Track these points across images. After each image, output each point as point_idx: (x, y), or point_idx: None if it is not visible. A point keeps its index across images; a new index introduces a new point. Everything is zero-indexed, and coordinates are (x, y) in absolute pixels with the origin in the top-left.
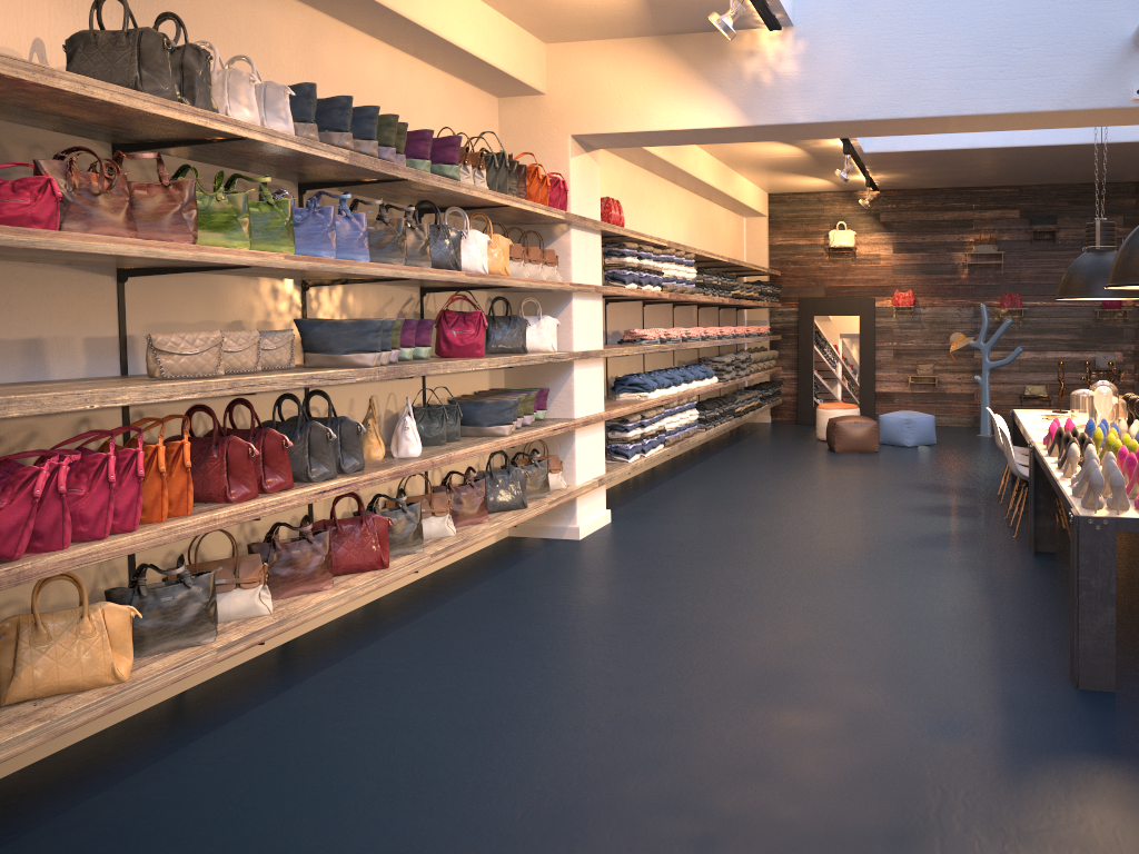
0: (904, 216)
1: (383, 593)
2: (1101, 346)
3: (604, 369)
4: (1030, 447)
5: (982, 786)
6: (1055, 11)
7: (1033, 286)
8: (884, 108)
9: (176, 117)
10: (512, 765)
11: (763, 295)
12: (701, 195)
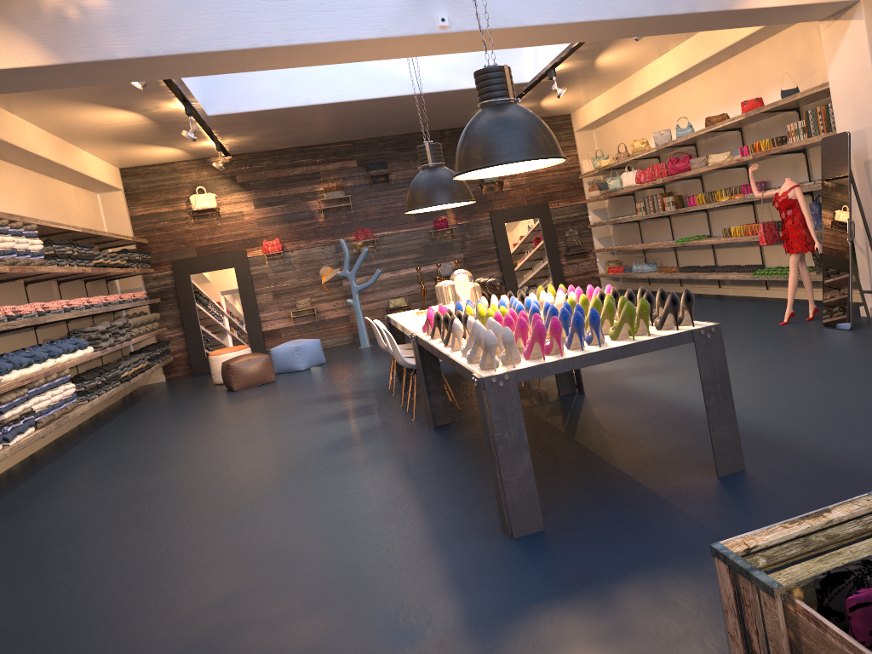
0: (259, 175)
1: None
2: (440, 258)
3: None
4: (413, 337)
5: None
6: None
7: (380, 220)
8: (214, 40)
9: None
10: None
11: (132, 262)
12: (39, 171)
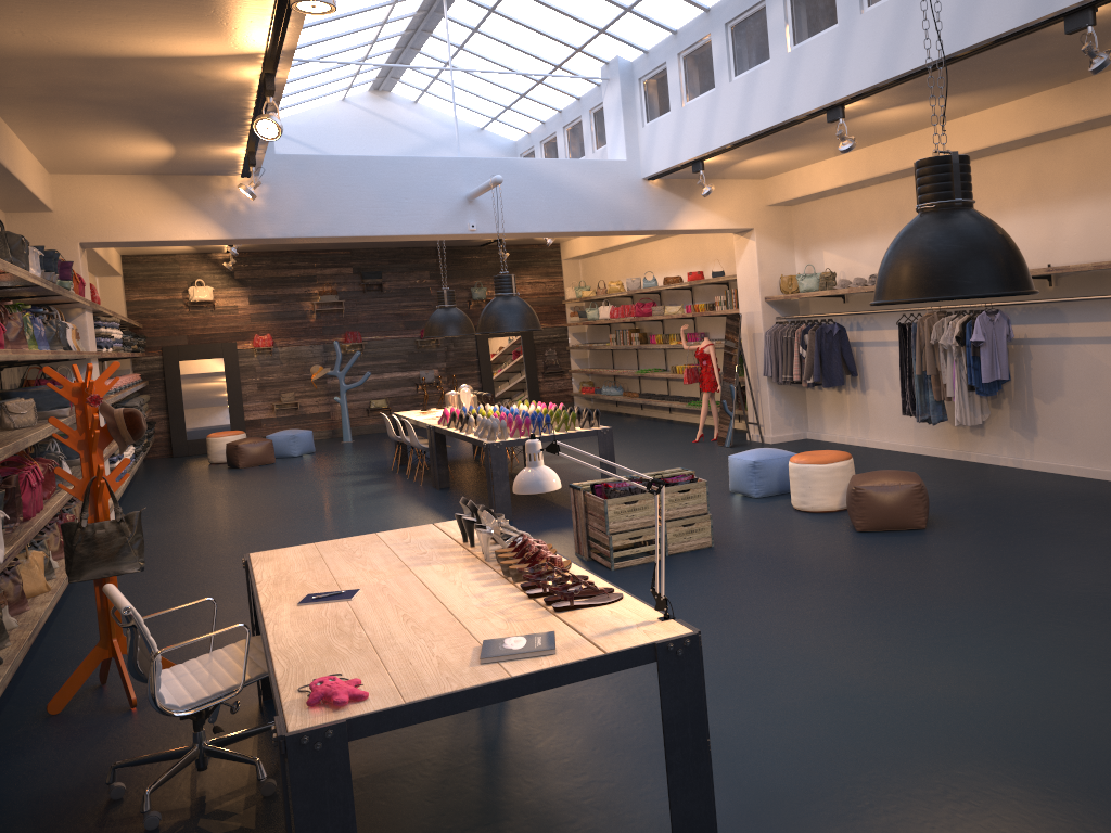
0: (257, 273)
1: None
2: (423, 366)
3: None
4: (431, 427)
5: None
6: (424, 179)
7: (369, 325)
8: (326, 230)
9: (31, 280)
10: None
11: (140, 346)
12: None
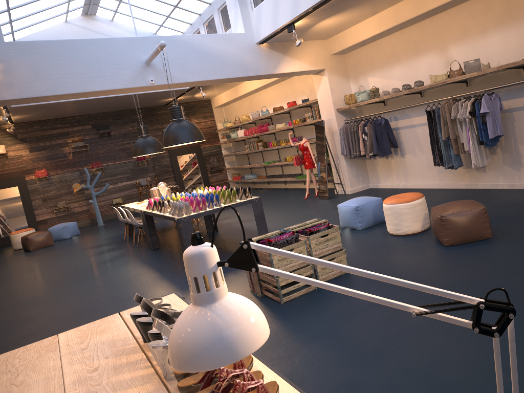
0: (32, 134)
1: None
2: (141, 176)
3: None
4: (142, 211)
5: None
6: (114, 52)
7: (105, 156)
8: (50, 91)
9: None
10: None
11: None
12: None
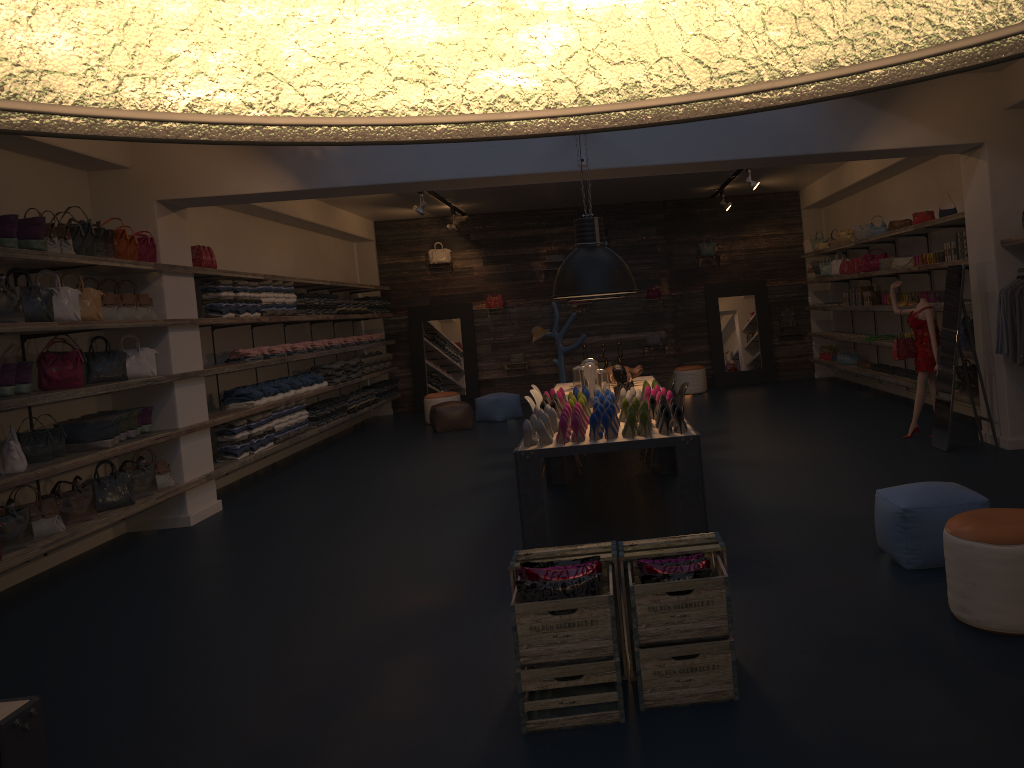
0: (490, 235)
1: (2, 588)
2: (650, 327)
3: (215, 385)
4: None
5: (433, 623)
6: None
7: None
8: (409, 174)
9: None
10: (104, 671)
11: (372, 308)
12: (306, 228)
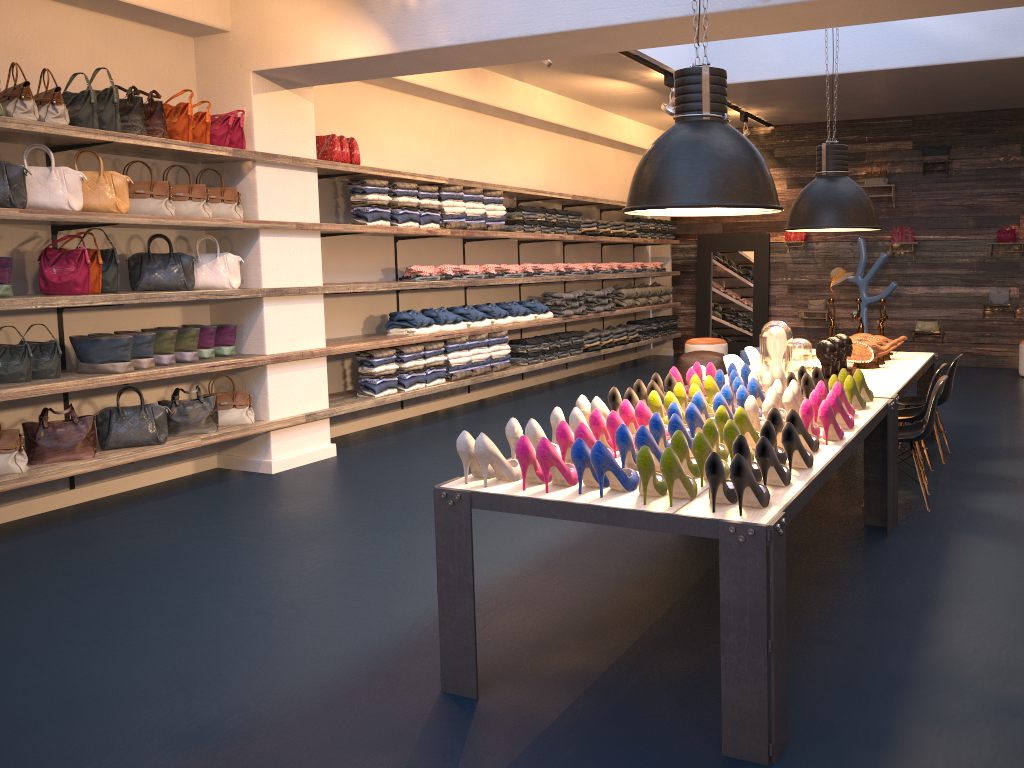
0: (798, 151)
1: None
2: (996, 281)
3: (394, 305)
4: None
5: None
6: None
7: (926, 219)
8: (518, 25)
9: None
10: None
11: (643, 232)
12: (567, 134)
